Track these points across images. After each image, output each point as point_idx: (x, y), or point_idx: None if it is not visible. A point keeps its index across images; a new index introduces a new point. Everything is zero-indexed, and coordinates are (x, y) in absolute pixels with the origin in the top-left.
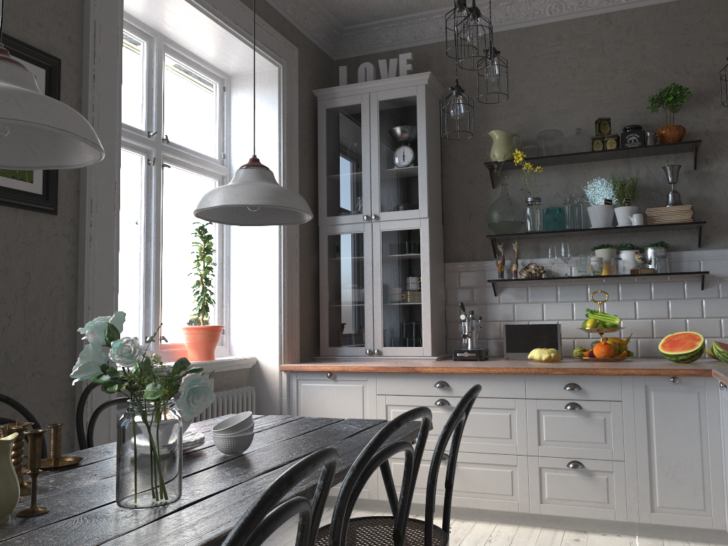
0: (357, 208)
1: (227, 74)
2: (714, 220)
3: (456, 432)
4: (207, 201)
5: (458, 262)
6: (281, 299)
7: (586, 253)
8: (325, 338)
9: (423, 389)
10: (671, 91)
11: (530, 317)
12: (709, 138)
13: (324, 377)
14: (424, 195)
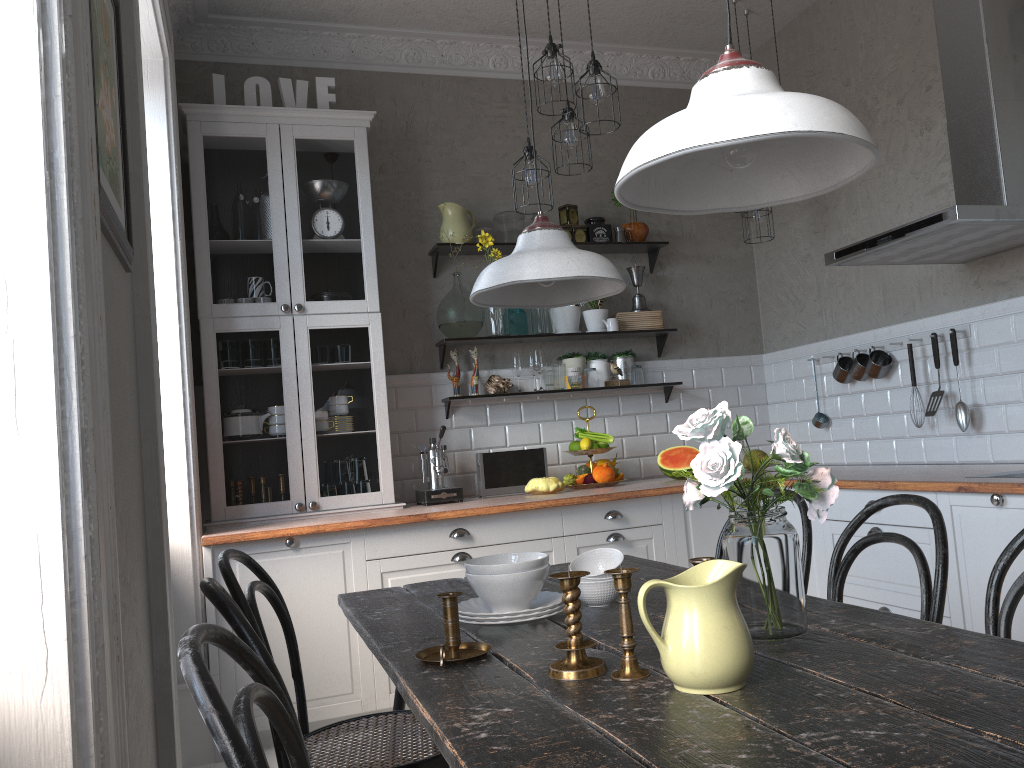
0: (266, 293)
1: None
2: (670, 328)
3: None
4: (550, 269)
5: (394, 375)
6: (188, 432)
7: (549, 363)
8: (221, 492)
9: (434, 542)
10: None
11: (491, 443)
12: (661, 240)
13: (278, 547)
14: (373, 281)
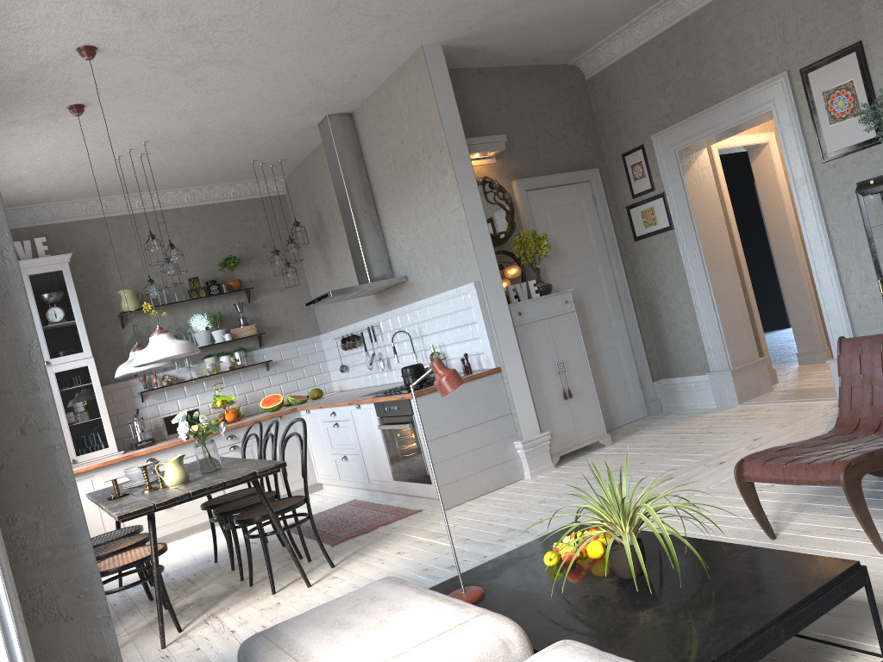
0: None
1: None
2: (265, 330)
3: (245, 446)
4: (139, 367)
5: (108, 385)
6: None
7: (197, 362)
8: None
9: None
10: (232, 260)
11: (170, 410)
12: (253, 284)
13: None
14: (86, 341)
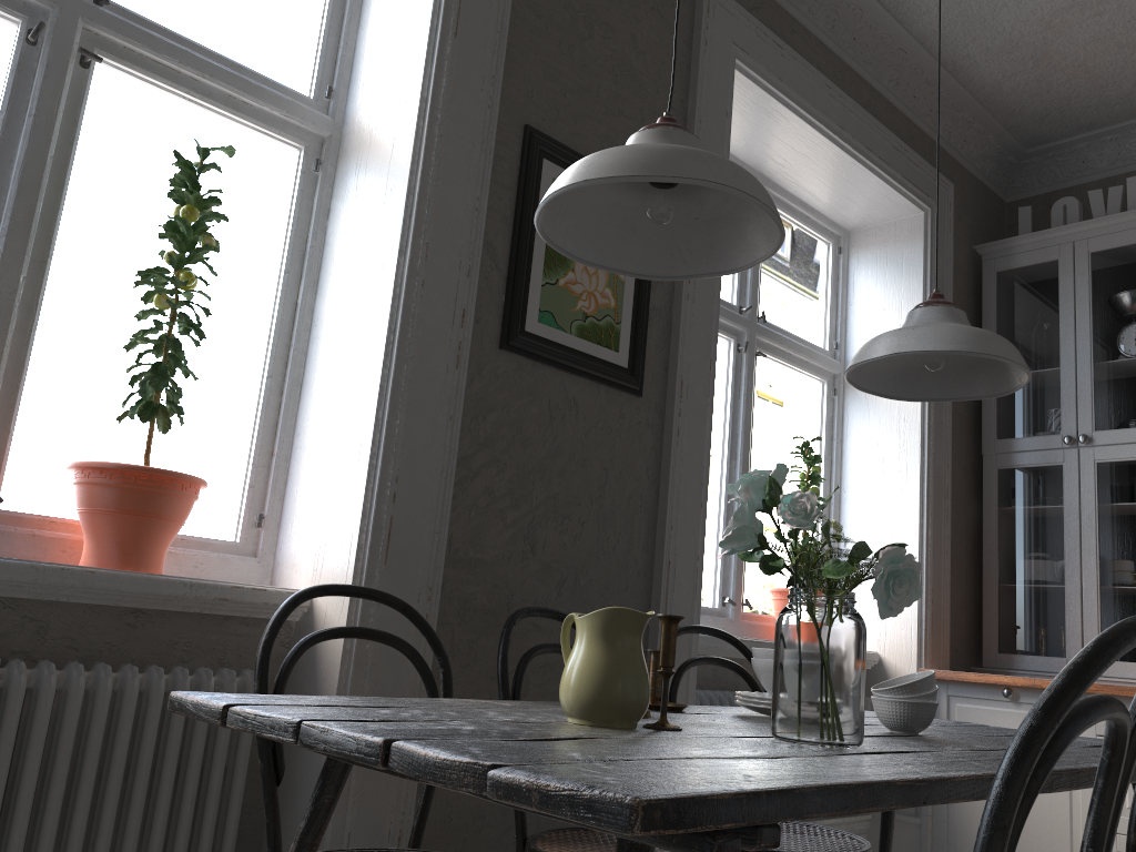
0: (1050, 425)
1: (844, 229)
2: None
3: None
4: (872, 350)
5: None
6: (923, 563)
7: None
8: (992, 637)
9: None
10: None
11: None
12: None
13: (996, 696)
14: None
